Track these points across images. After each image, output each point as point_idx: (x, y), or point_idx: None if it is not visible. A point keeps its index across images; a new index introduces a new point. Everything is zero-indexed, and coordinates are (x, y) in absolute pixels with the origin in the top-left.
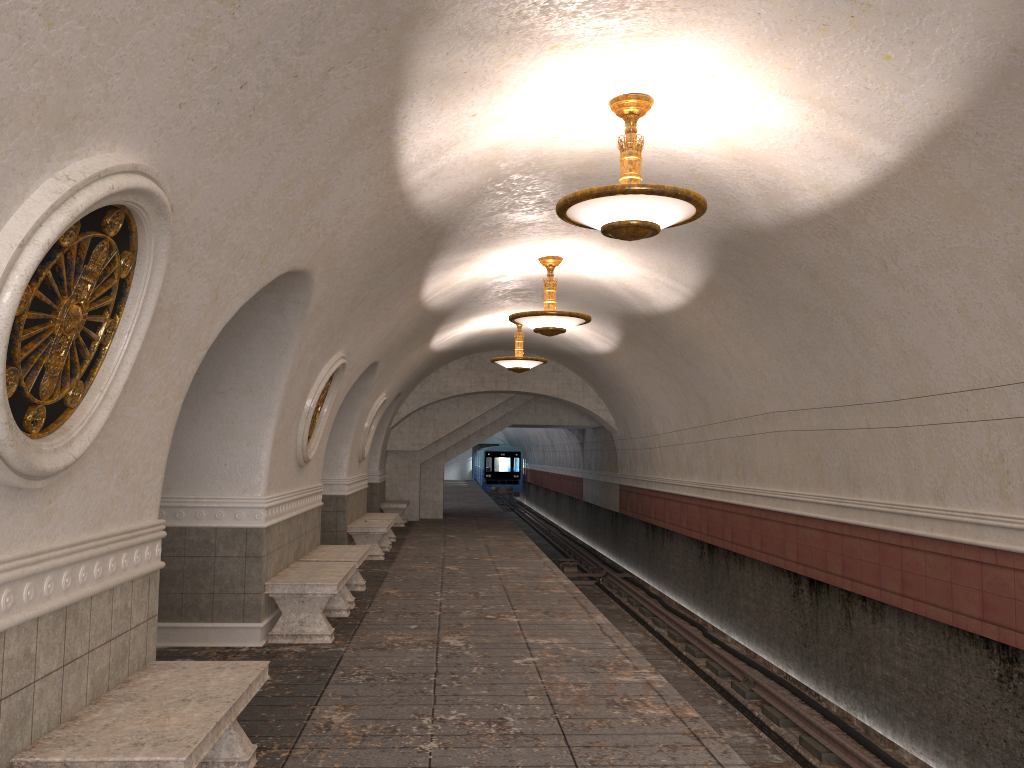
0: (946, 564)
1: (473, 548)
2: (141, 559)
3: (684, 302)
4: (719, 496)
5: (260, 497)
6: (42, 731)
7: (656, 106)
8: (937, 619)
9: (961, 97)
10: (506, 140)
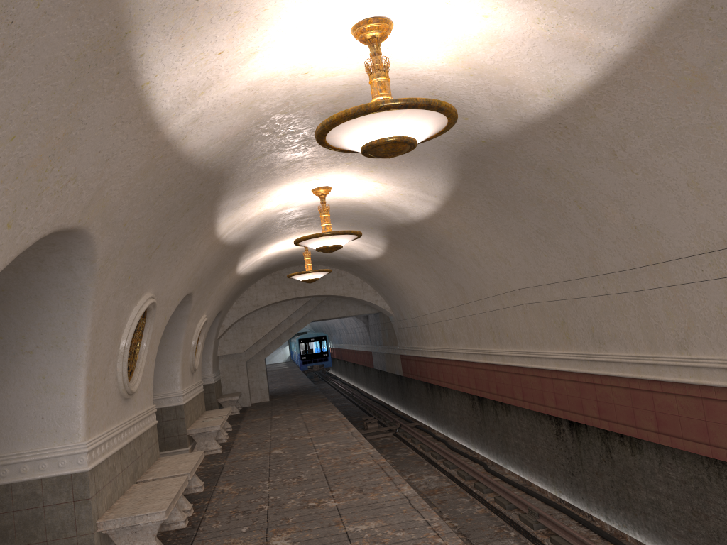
0: (698, 404)
1: (294, 427)
2: None
3: (435, 210)
4: (482, 358)
5: (80, 443)
6: None
7: (396, 29)
8: (696, 452)
9: None
10: (260, 79)
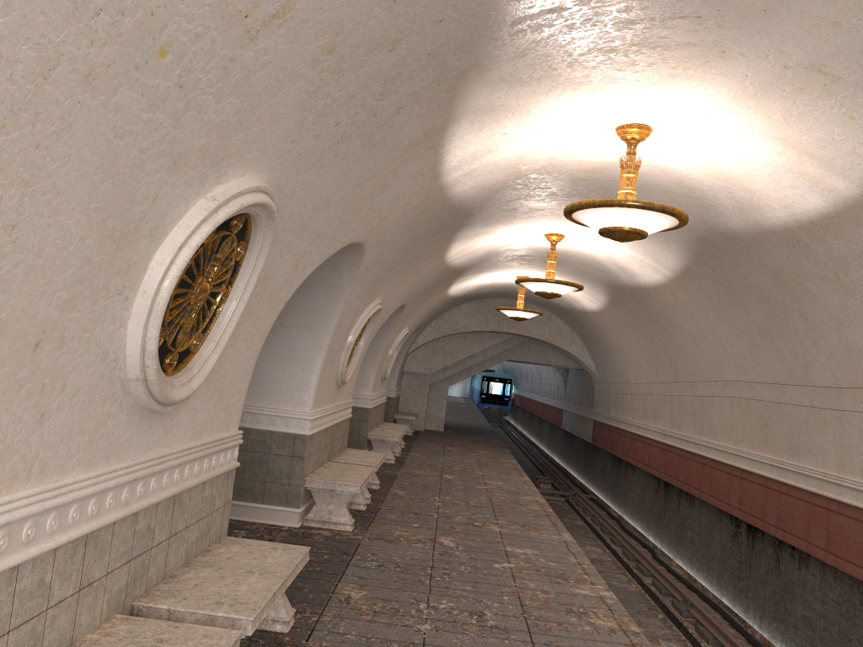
0: None
1: (467, 461)
2: (224, 460)
3: (663, 281)
4: (678, 443)
5: (307, 411)
6: (152, 584)
7: (654, 133)
8: (853, 575)
9: None
10: (528, 151)
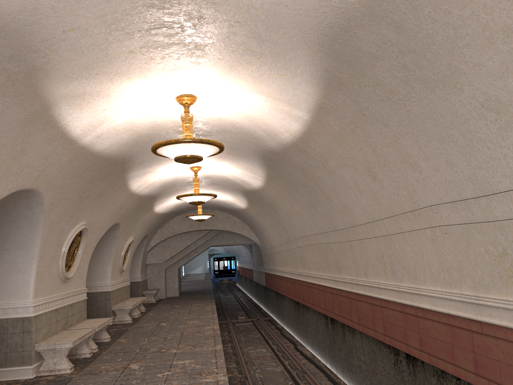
0: (371, 307)
1: (182, 312)
2: None
3: (263, 184)
4: (297, 277)
5: (30, 301)
6: None
7: (199, 99)
8: (370, 335)
9: (318, 91)
10: (132, 118)
